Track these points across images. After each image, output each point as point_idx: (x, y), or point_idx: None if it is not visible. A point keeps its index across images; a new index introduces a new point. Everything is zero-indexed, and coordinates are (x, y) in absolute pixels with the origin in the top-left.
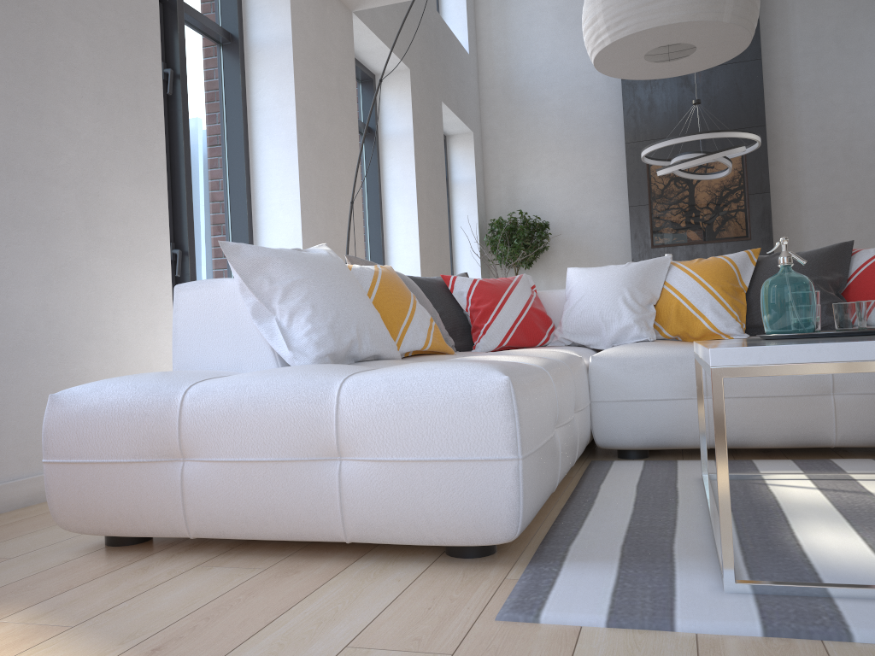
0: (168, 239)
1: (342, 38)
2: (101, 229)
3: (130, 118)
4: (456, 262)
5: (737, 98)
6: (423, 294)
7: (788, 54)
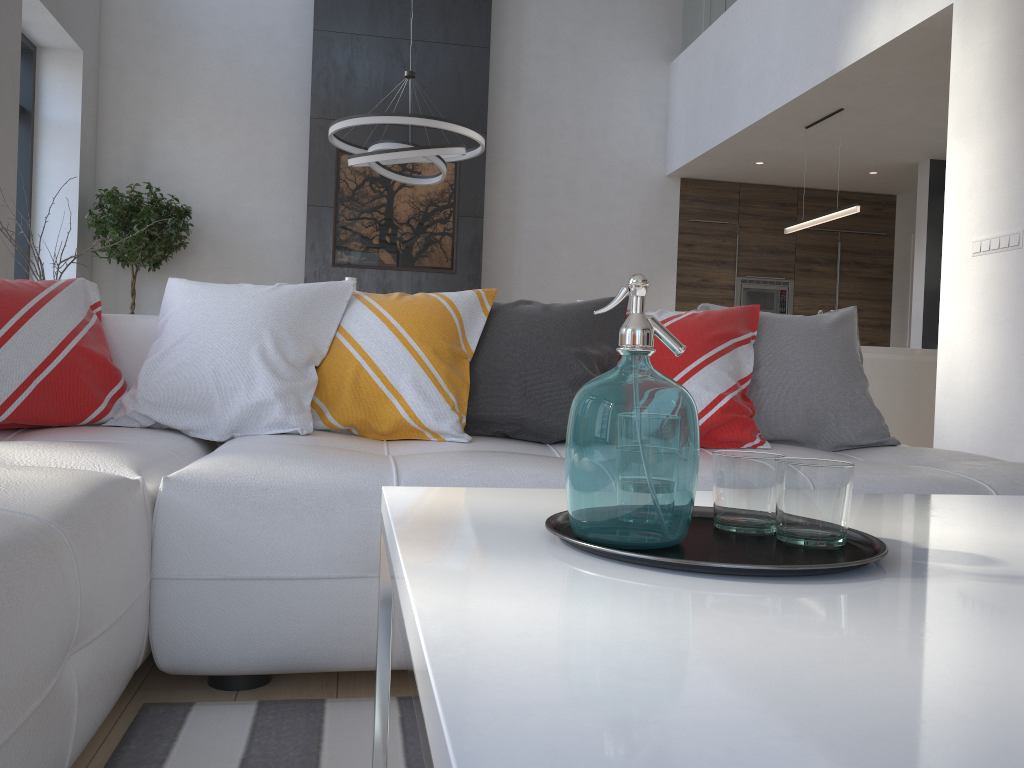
0: None
1: None
2: None
3: None
4: (37, 245)
5: (458, 91)
6: None
7: (519, 51)
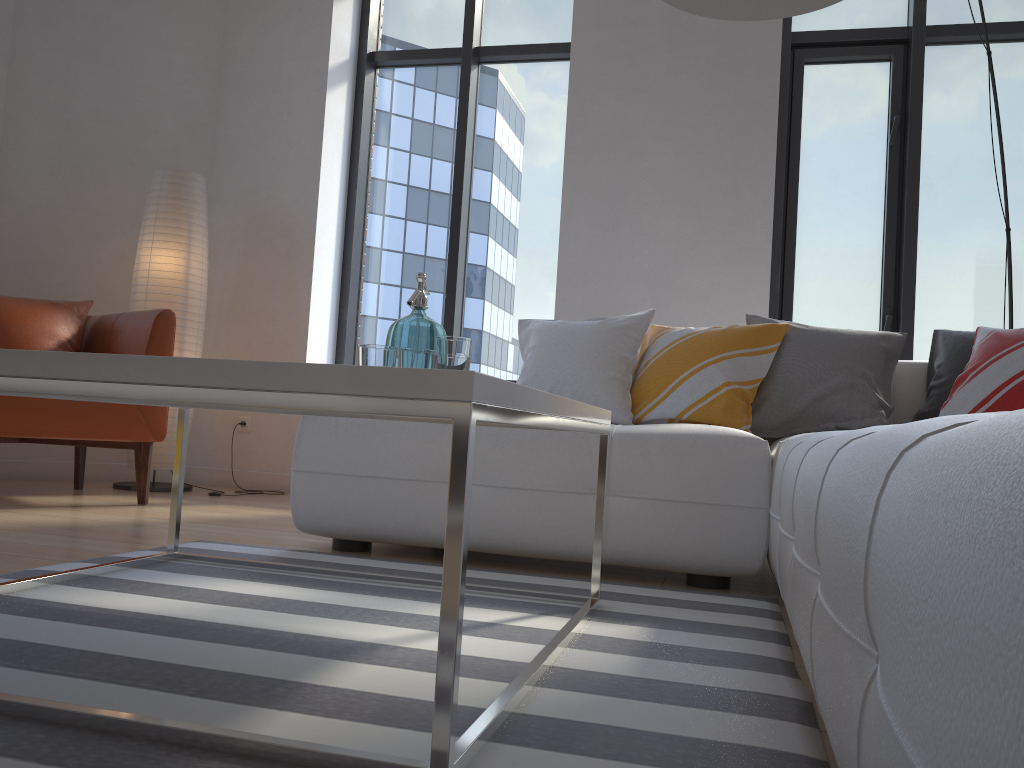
0: (766, 310)
1: None
2: (672, 309)
3: (722, 204)
4: None
5: None
6: (835, 356)
7: None
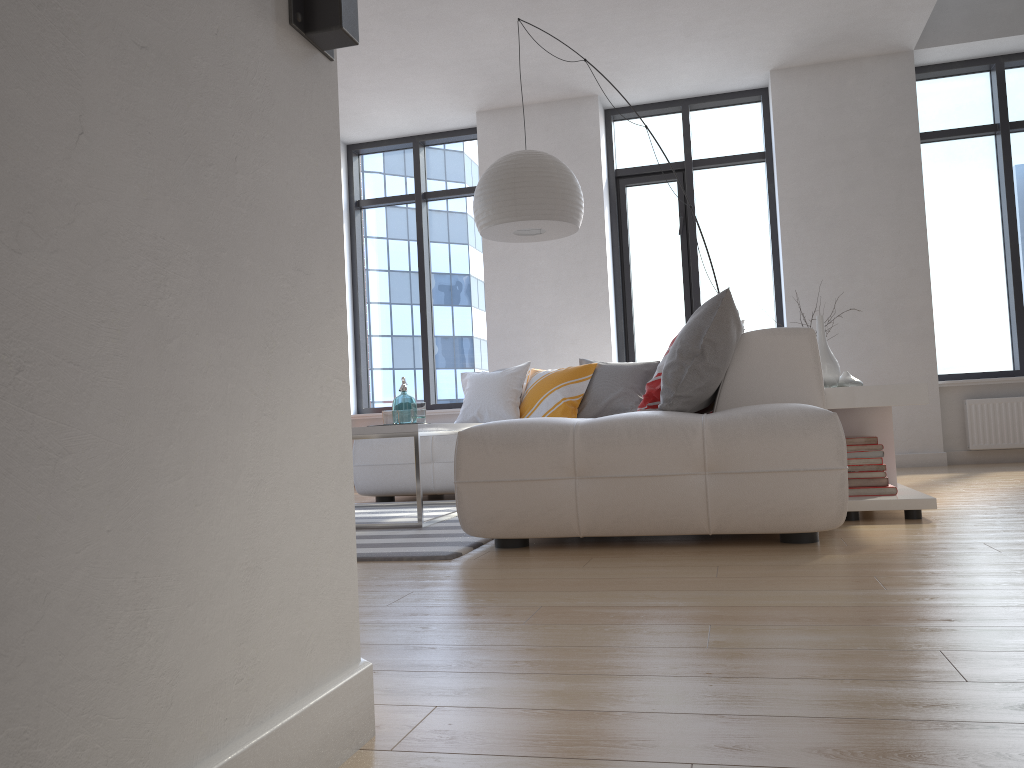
0: (610, 345)
1: (883, 92)
2: (557, 350)
3: (578, 285)
4: None
5: None
6: (618, 378)
7: None
